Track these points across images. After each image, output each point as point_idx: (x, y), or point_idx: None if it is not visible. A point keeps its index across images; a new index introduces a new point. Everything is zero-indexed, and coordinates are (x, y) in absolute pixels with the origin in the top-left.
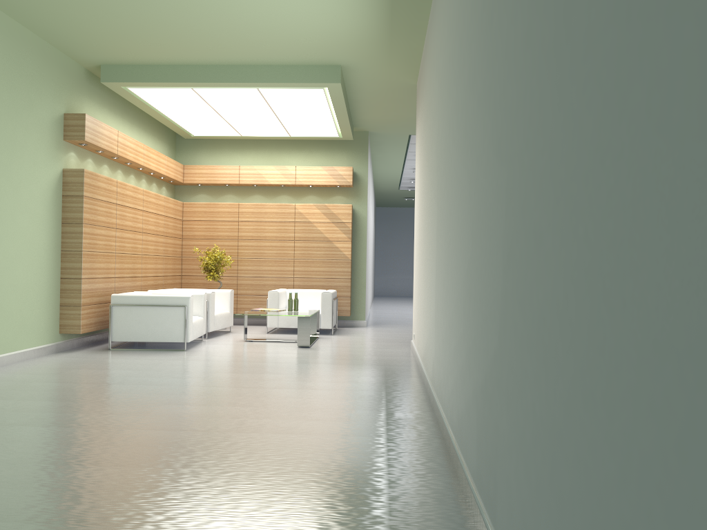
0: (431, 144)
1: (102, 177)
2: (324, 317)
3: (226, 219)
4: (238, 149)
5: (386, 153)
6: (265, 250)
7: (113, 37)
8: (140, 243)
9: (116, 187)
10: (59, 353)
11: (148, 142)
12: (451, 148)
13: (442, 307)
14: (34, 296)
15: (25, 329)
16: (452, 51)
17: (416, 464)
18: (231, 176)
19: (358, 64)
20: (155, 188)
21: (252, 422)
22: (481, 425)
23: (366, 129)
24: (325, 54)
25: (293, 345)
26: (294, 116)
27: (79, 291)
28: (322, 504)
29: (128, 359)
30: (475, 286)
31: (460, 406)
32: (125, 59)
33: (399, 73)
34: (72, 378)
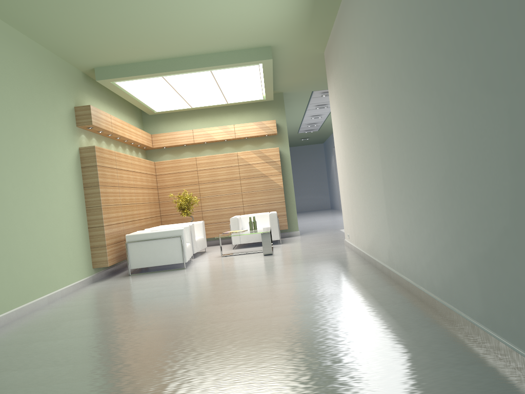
0: (359, 94)
1: (106, 150)
2: (273, 231)
3: (188, 170)
4: (189, 117)
5: (293, 107)
6: (219, 189)
7: (107, 46)
8: (134, 196)
9: (114, 156)
10: (96, 282)
11: (126, 121)
12: (400, 93)
13: (400, 208)
14: (74, 243)
15: (72, 268)
16: (390, 23)
17: (418, 320)
18: (187, 138)
19: (283, 43)
20: (135, 154)
21: (278, 309)
22: (488, 282)
23: (281, 91)
24: (261, 39)
25: (259, 254)
26: (233, 88)
27: (103, 235)
28: (375, 354)
29: (150, 280)
30: (461, 186)
31: (447, 274)
32: (113, 61)
33: (312, 46)
34: (121, 298)
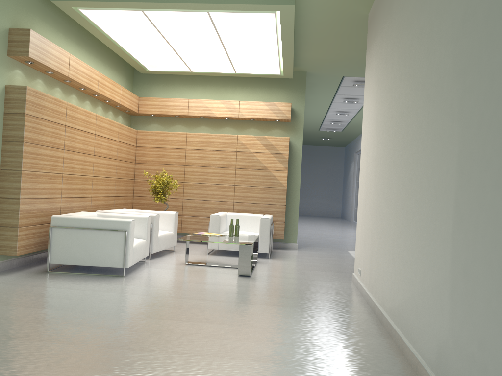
0: (425, 51)
1: (49, 97)
2: (262, 241)
3: (175, 146)
4: (188, 84)
5: (317, 95)
6: (209, 176)
7: None
8: (91, 165)
9: (65, 109)
10: None
11: (105, 73)
12: None
13: (501, 285)
14: None
15: None
16: None
17: None
18: (181, 108)
19: None
20: (111, 116)
21: None
22: None
23: (305, 69)
24: None
25: (233, 272)
26: (241, 49)
27: (16, 212)
28: None
29: (58, 289)
30: None
31: None
32: None
33: None
34: None
